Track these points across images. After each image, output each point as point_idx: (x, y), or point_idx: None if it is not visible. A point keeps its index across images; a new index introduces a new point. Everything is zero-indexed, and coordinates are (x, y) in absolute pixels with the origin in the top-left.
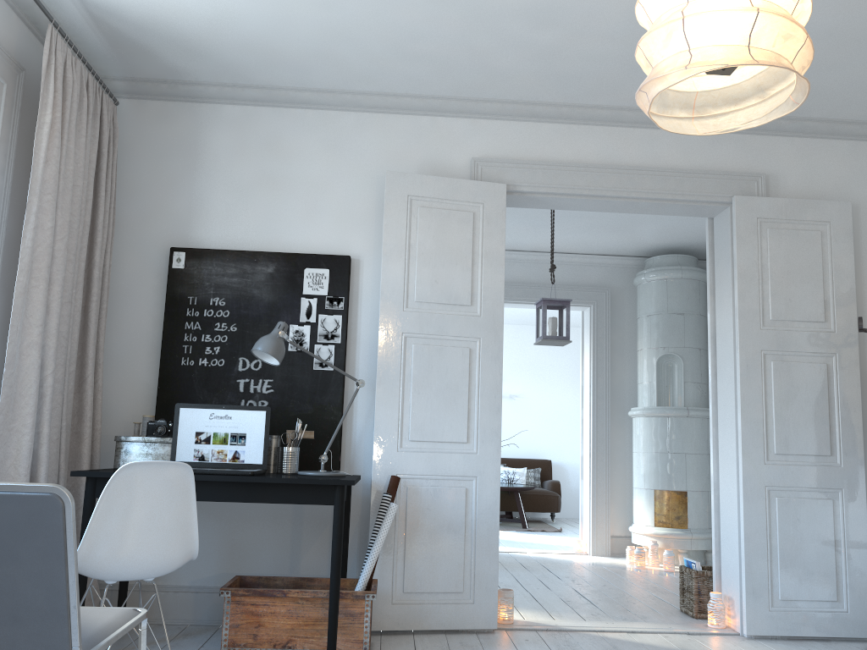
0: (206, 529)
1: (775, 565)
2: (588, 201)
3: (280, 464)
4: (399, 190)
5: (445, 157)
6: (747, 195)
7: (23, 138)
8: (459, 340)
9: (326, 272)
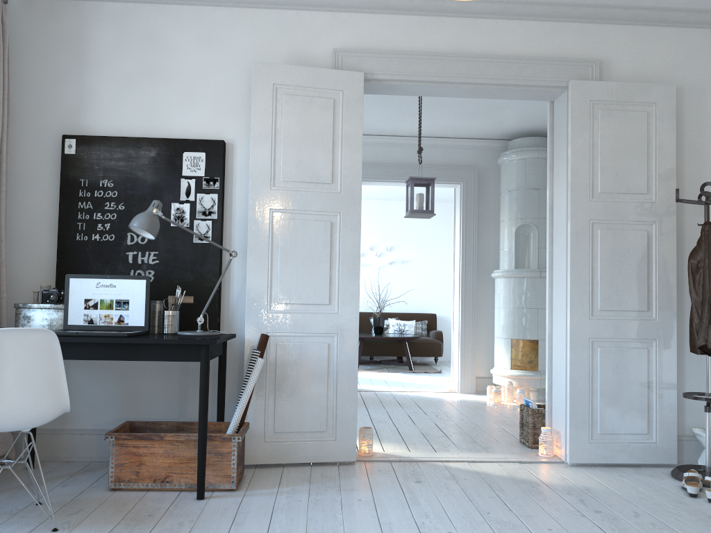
0: (105, 381)
1: (596, 405)
2: (439, 87)
3: (162, 325)
4: (265, 79)
5: (309, 49)
6: (582, 80)
7: None
8: (321, 215)
9: (202, 156)
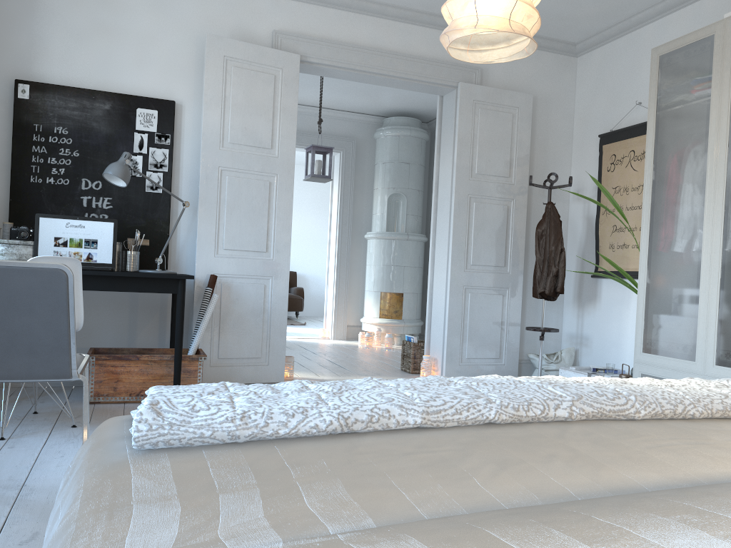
0: None
1: (465, 337)
2: (358, 74)
3: (125, 264)
4: (217, 51)
5: (252, 27)
6: (468, 83)
7: None
8: (262, 175)
9: (155, 113)
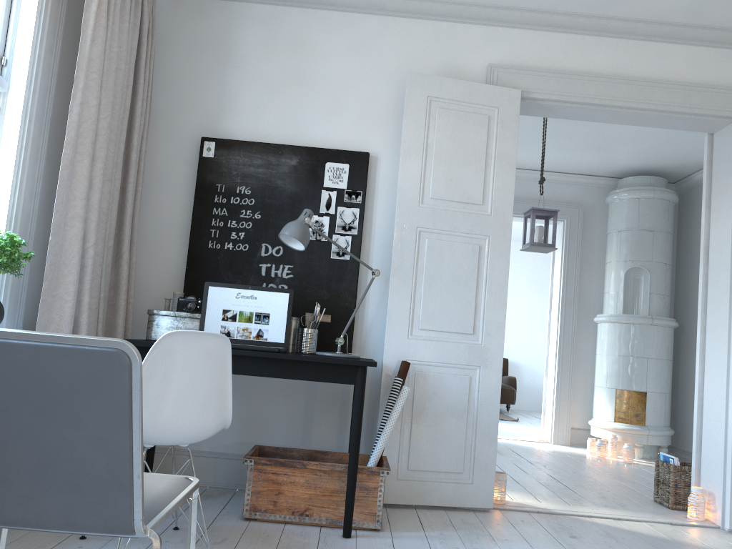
0: None
1: None
2: (596, 110)
3: (300, 344)
4: (419, 91)
5: (462, 63)
6: None
7: (70, 20)
8: (469, 237)
9: (346, 167)
